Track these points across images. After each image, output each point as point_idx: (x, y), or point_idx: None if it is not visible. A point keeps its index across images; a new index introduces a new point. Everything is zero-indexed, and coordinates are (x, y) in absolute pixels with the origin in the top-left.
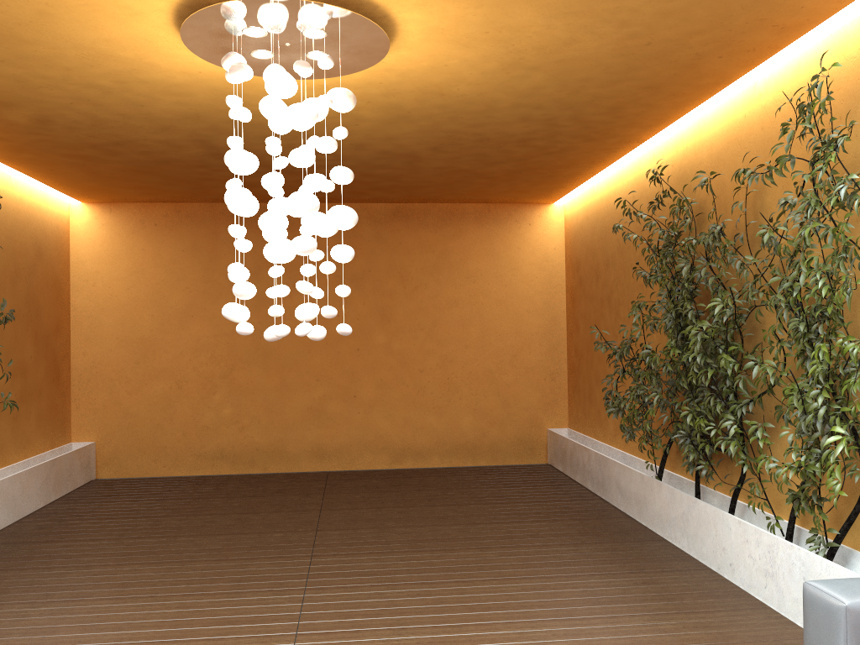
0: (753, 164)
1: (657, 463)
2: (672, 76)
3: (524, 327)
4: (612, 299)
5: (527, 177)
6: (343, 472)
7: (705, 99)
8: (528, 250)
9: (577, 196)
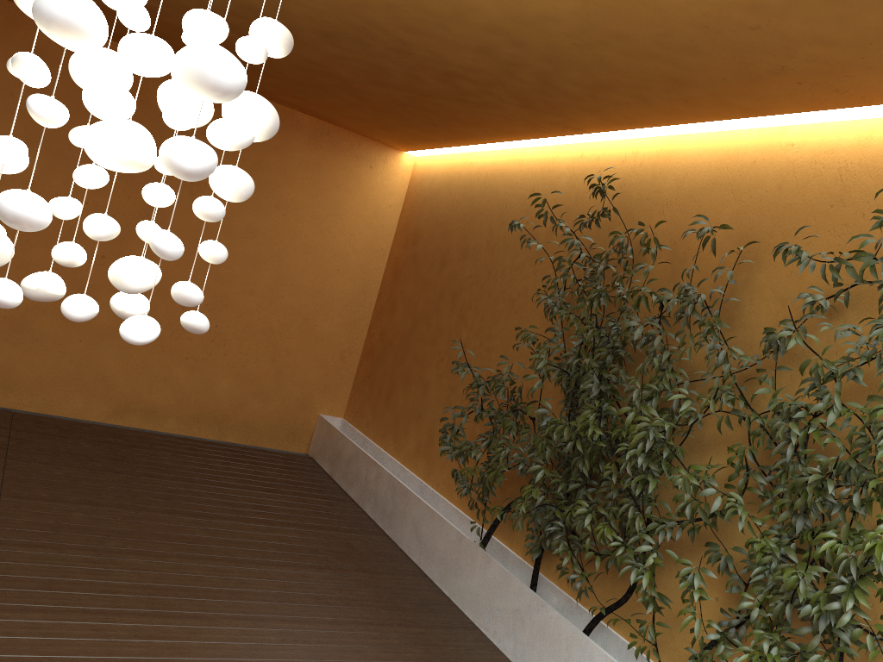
0: (749, 225)
1: (471, 515)
2: (718, 79)
3: (328, 288)
4: (460, 298)
5: (407, 116)
6: (36, 417)
7: (709, 120)
8: (360, 198)
9: (440, 156)
